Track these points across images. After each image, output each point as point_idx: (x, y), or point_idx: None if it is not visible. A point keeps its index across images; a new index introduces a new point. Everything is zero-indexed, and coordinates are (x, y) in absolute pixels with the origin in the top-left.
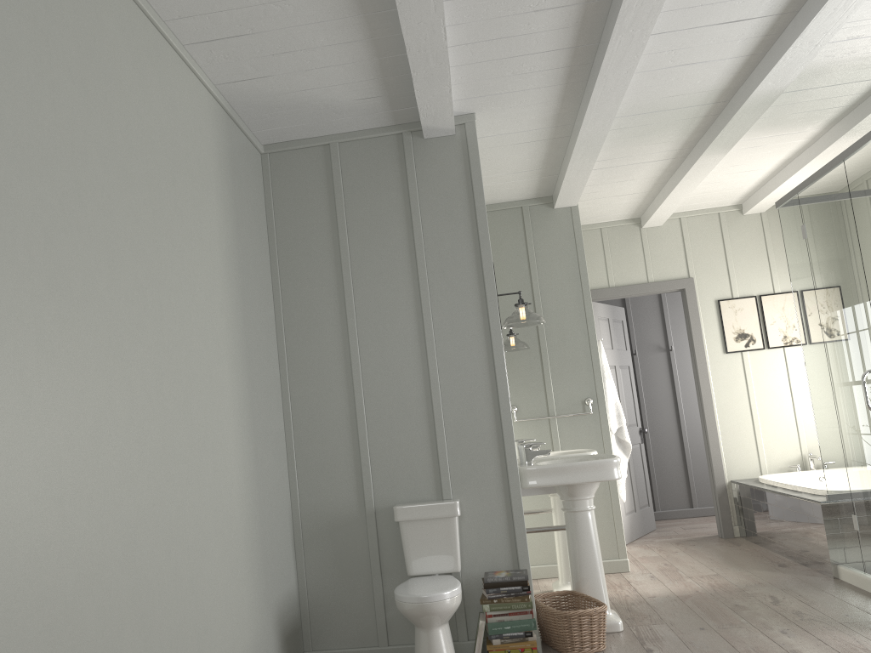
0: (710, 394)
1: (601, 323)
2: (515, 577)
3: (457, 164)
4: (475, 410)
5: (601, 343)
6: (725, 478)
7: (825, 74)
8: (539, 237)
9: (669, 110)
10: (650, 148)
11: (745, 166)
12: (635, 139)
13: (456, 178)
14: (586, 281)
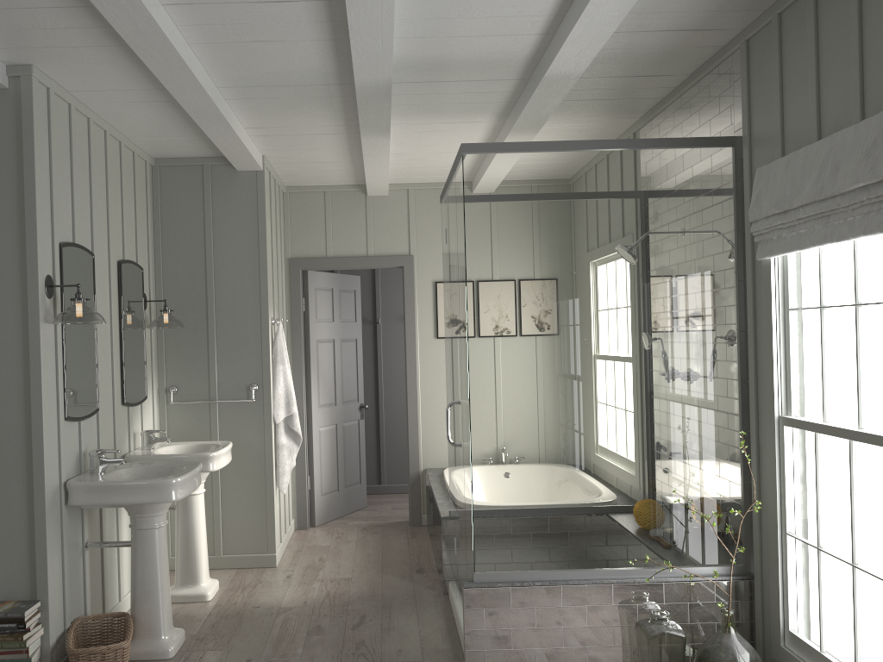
0: (416, 379)
1: (320, 294)
2: (10, 614)
3: (7, 125)
4: (4, 419)
5: (281, 324)
6: (421, 466)
7: (447, 69)
8: (219, 202)
9: (291, 86)
10: (308, 121)
11: (441, 147)
12: (280, 111)
13: (5, 142)
14: (265, 256)
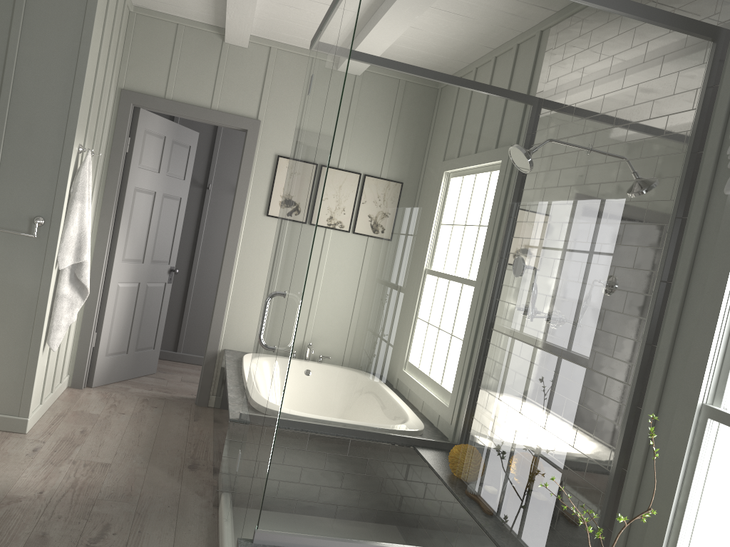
0: (235, 254)
1: (150, 138)
2: None
3: None
4: None
5: (90, 154)
6: (220, 345)
7: None
8: None
9: None
10: None
11: None
12: None
13: None
14: (84, 66)
